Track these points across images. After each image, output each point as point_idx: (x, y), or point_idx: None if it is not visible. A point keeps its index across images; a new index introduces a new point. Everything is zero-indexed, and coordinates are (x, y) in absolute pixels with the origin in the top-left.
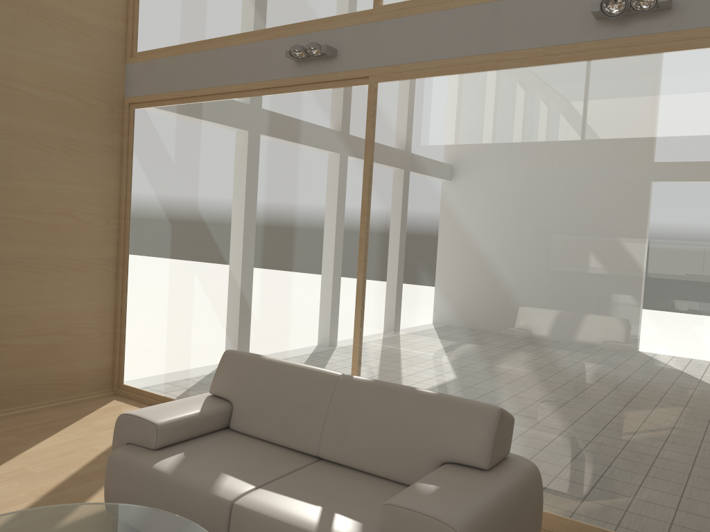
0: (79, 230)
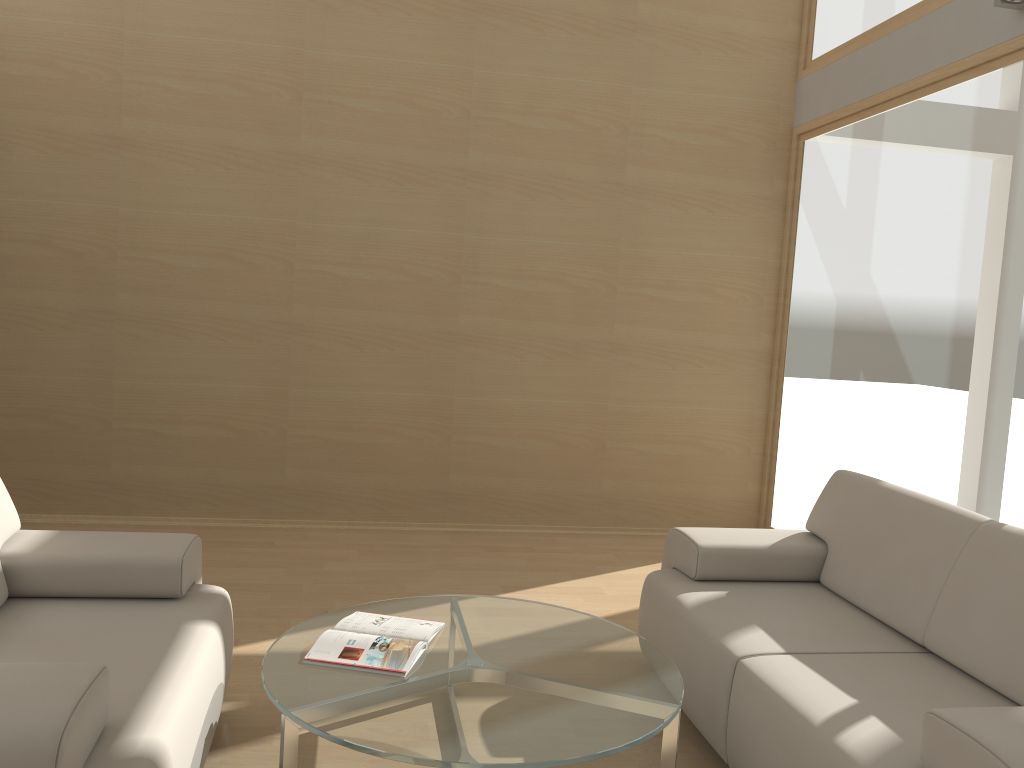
0: (720, 311)
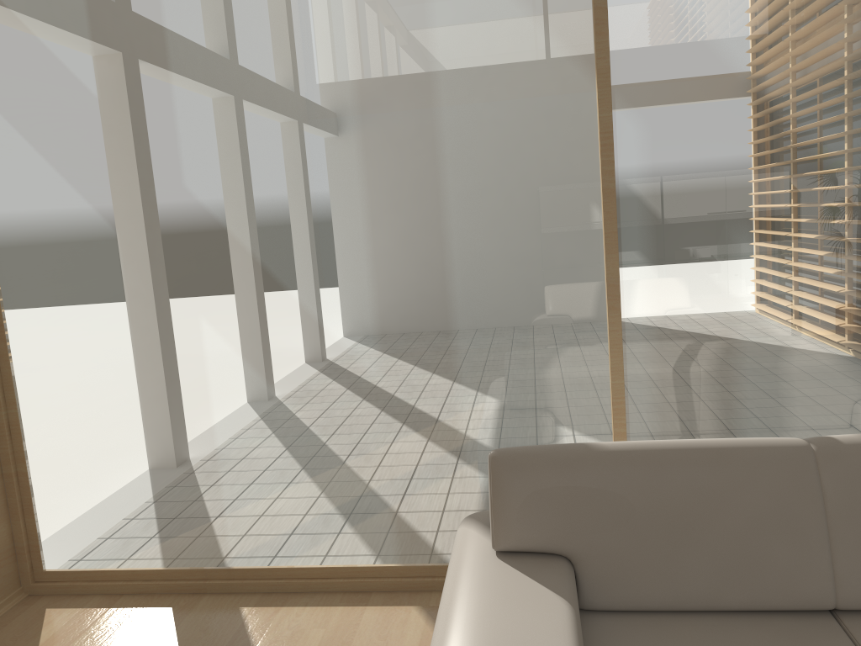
0: None
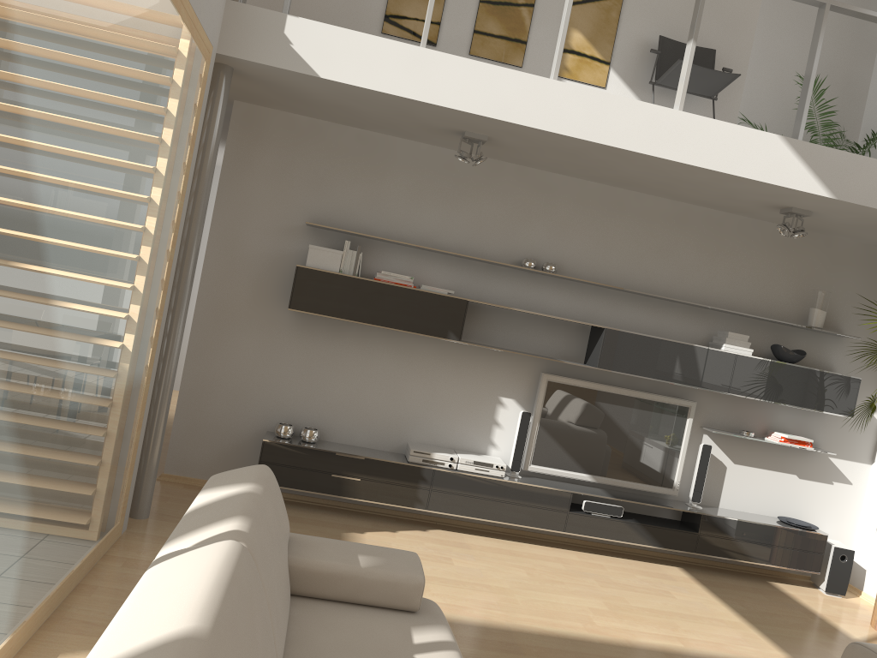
0: None
